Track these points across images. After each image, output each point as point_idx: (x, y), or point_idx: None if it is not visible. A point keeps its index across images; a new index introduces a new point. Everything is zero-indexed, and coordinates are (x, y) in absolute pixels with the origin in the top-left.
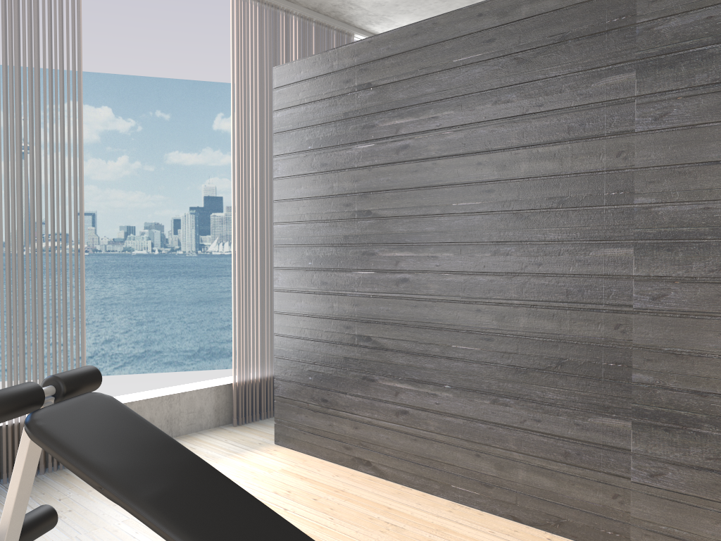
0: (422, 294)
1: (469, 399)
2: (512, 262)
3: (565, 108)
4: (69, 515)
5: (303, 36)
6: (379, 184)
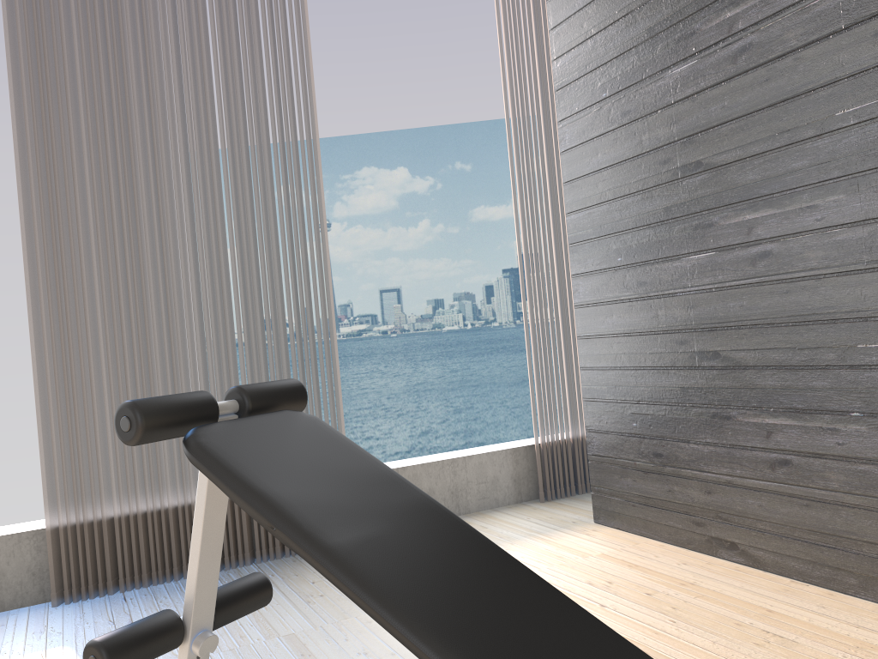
0: (796, 271)
1: None
2: None
3: None
4: (319, 601)
5: None
6: (710, 117)
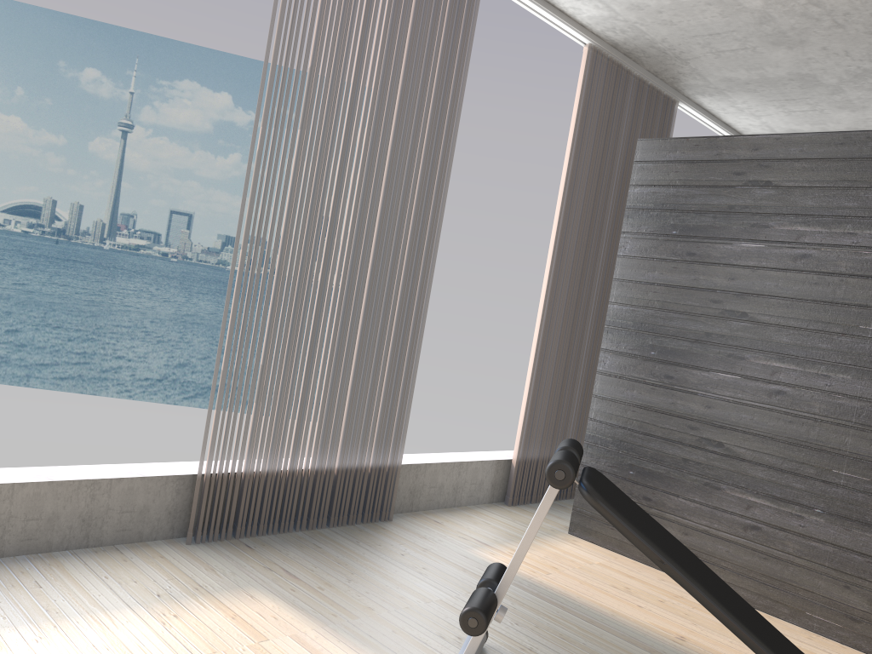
0: (801, 411)
1: (846, 528)
2: None
3: None
4: (427, 573)
5: (636, 99)
6: (764, 288)
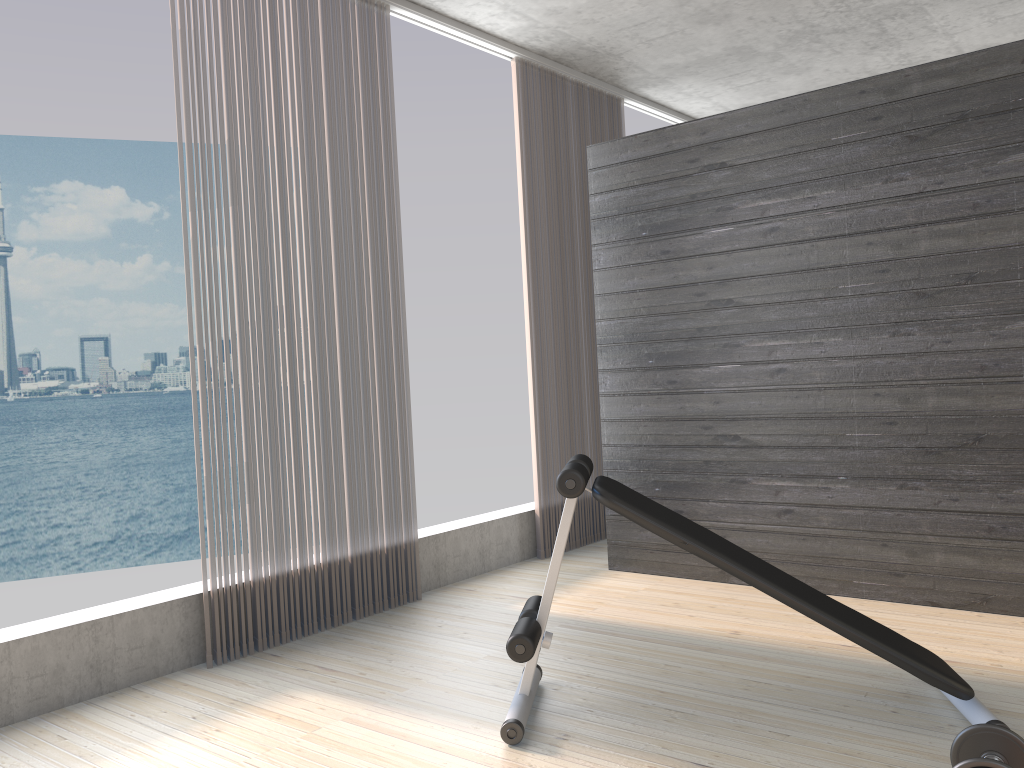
0: (804, 384)
1: (871, 487)
2: (916, 342)
3: (969, 185)
4: (470, 636)
5: (578, 105)
6: (742, 270)
